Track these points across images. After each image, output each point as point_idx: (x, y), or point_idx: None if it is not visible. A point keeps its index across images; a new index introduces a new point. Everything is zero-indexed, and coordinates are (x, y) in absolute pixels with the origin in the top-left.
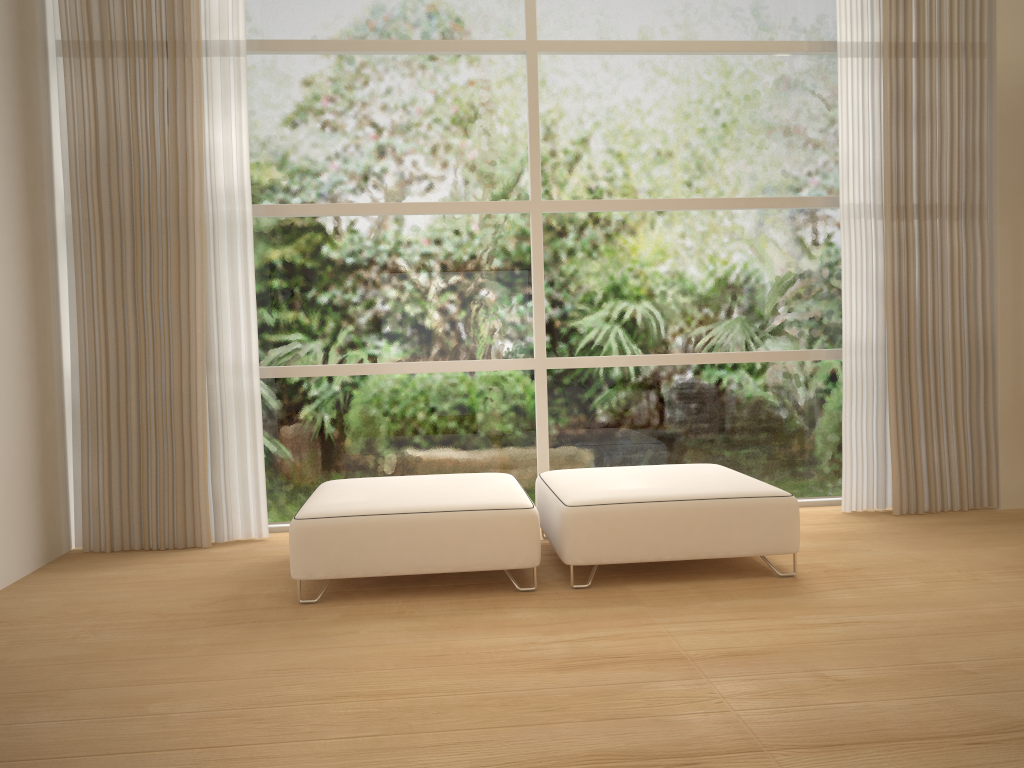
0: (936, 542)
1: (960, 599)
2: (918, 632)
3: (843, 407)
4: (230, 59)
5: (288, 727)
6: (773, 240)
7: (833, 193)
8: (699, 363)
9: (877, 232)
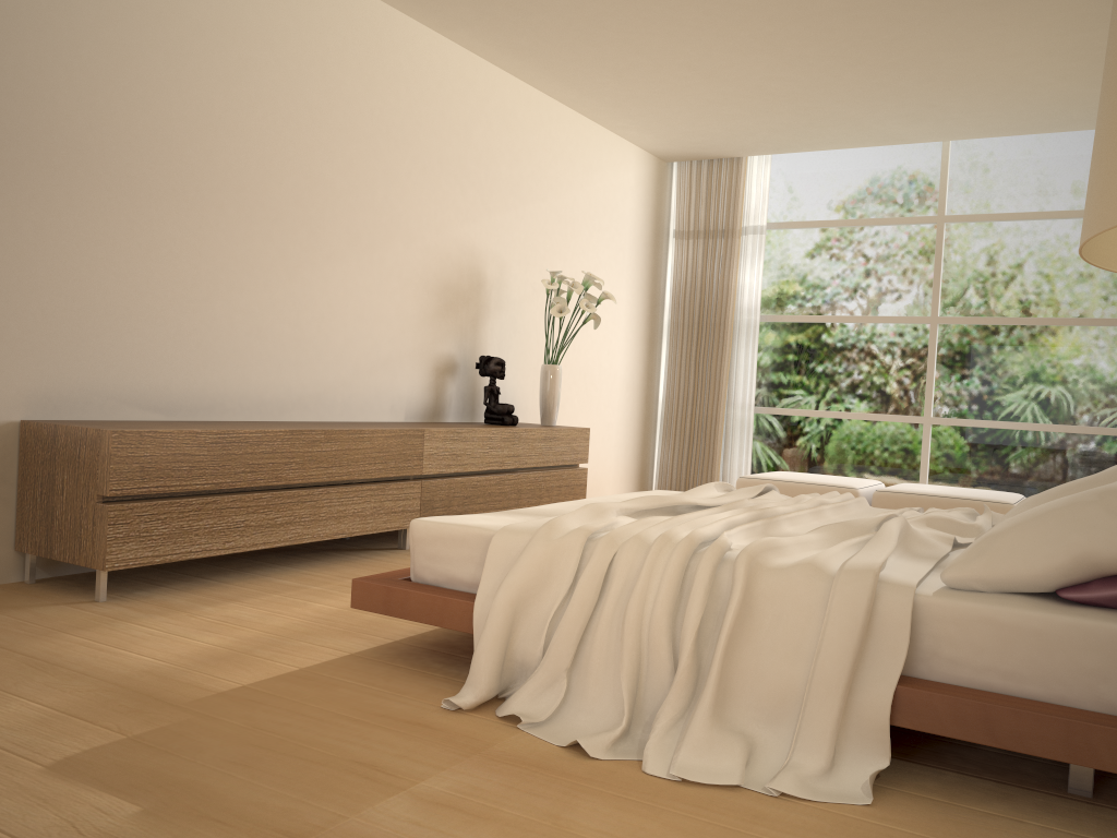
0: None
1: None
2: None
3: None
4: (757, 235)
5: None
6: (1113, 348)
7: None
8: (1042, 430)
9: None
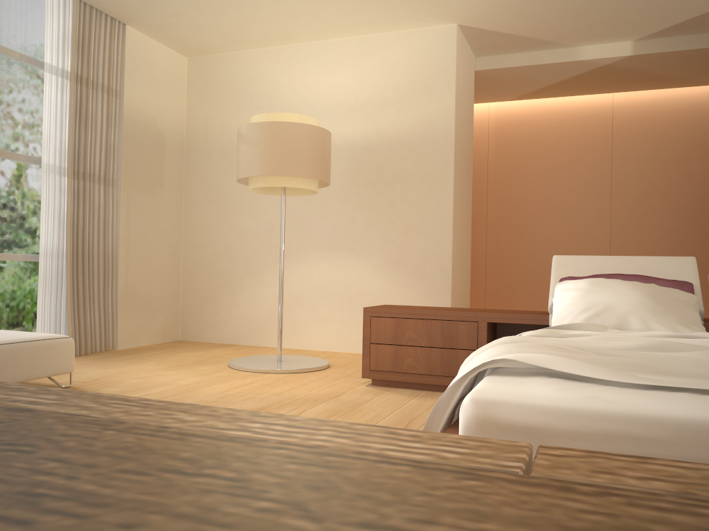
0: (114, 364)
1: (166, 381)
2: (172, 394)
3: (38, 291)
4: None
5: None
6: None
7: (29, 154)
8: None
9: (62, 184)
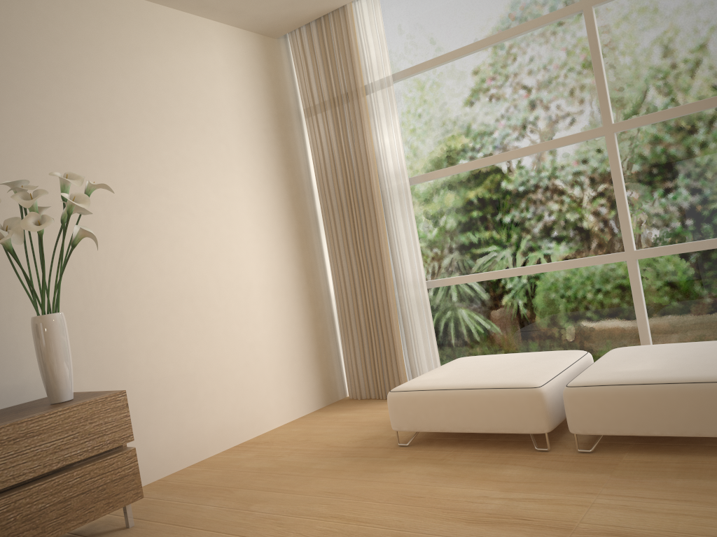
0: None
1: None
2: None
3: None
4: (386, 89)
5: (286, 532)
6: None
7: None
8: None
9: None
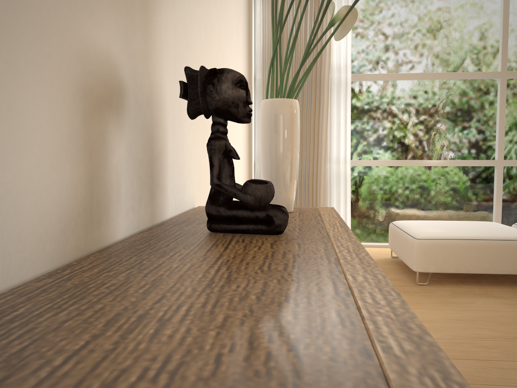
0: None
1: None
2: None
3: None
4: None
5: (511, 353)
6: None
7: None
8: None
9: None
